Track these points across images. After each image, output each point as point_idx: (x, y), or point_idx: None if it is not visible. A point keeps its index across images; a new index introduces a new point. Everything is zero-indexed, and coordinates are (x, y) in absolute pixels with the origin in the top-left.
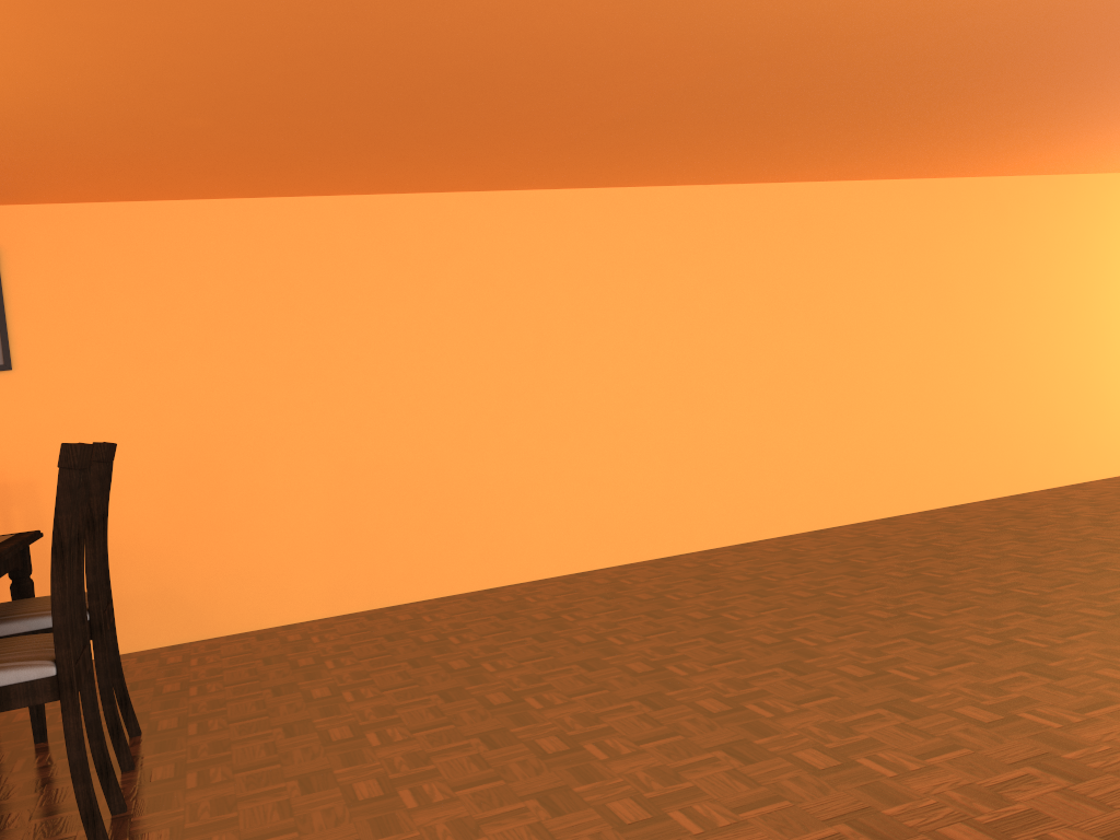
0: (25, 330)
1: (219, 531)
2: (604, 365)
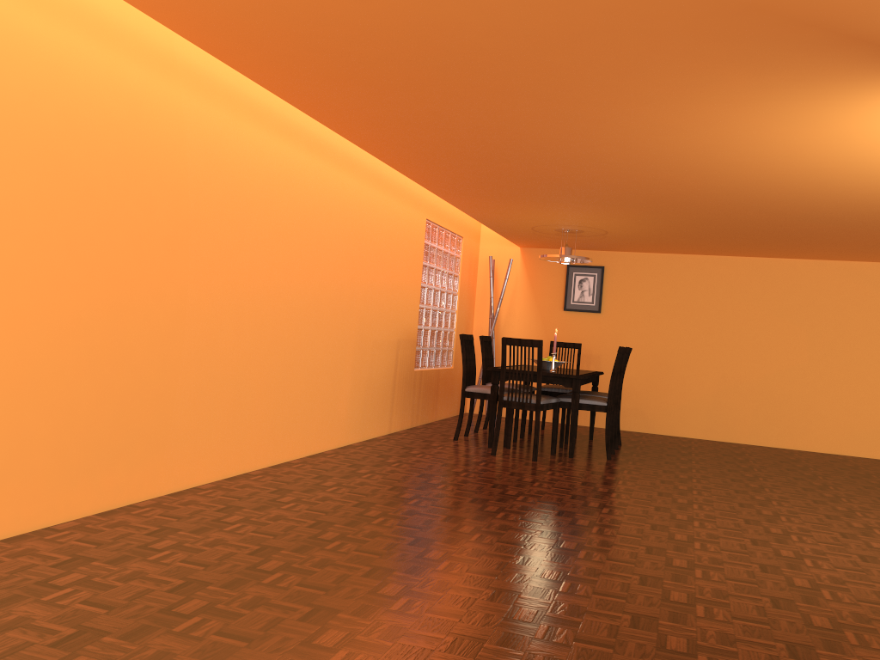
0: (607, 299)
1: (663, 391)
2: (871, 354)
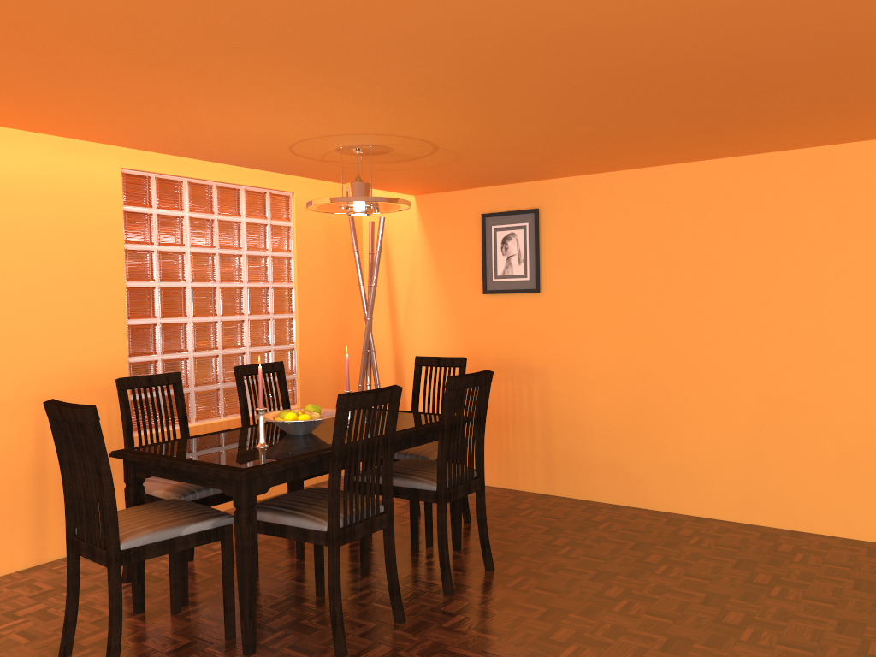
0: (550, 266)
1: (658, 429)
2: None
